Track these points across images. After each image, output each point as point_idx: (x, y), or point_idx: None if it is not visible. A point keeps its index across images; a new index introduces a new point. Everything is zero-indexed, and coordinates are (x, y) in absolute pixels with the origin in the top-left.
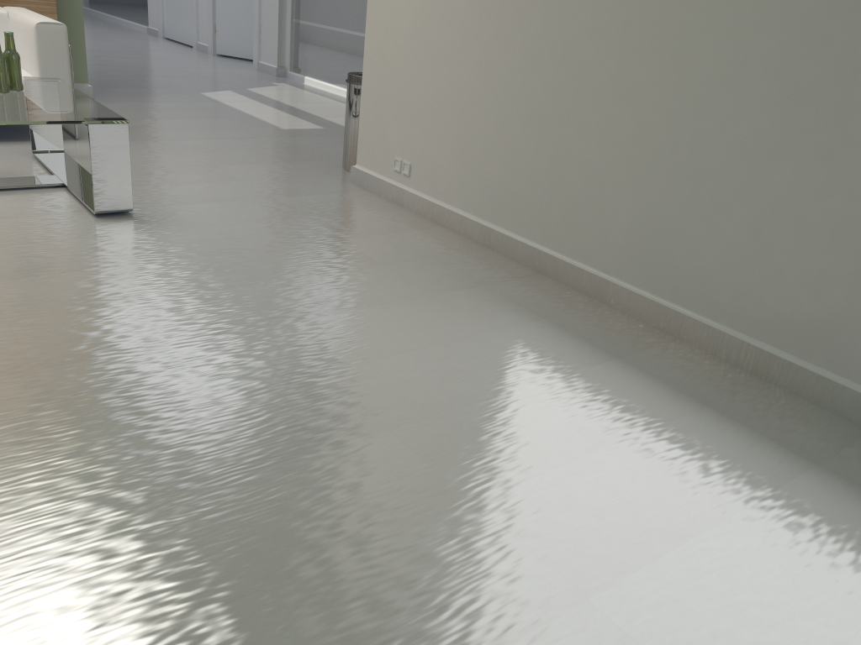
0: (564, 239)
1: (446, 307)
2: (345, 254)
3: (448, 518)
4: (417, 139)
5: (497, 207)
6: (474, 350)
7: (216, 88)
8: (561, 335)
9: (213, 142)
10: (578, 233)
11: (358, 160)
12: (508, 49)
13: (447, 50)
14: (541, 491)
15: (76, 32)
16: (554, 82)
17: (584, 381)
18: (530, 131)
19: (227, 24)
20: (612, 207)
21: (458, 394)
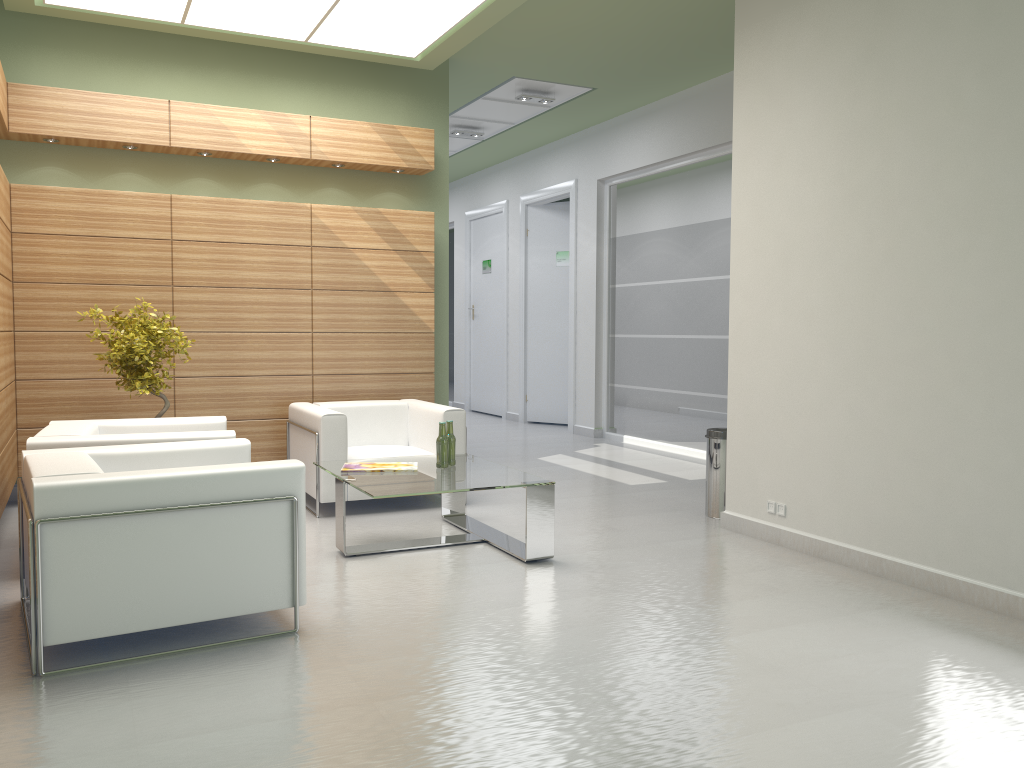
0: (961, 561)
1: (864, 623)
2: (750, 584)
3: (939, 762)
4: (790, 482)
5: (884, 537)
6: (906, 654)
7: (547, 452)
8: (983, 643)
9: (577, 500)
10: (974, 553)
11: (727, 506)
12: (875, 399)
13: (814, 404)
14: (1012, 749)
15: None
16: (926, 423)
17: (1020, 677)
18: (909, 466)
19: (538, 393)
20: (1006, 527)
21: (907, 685)
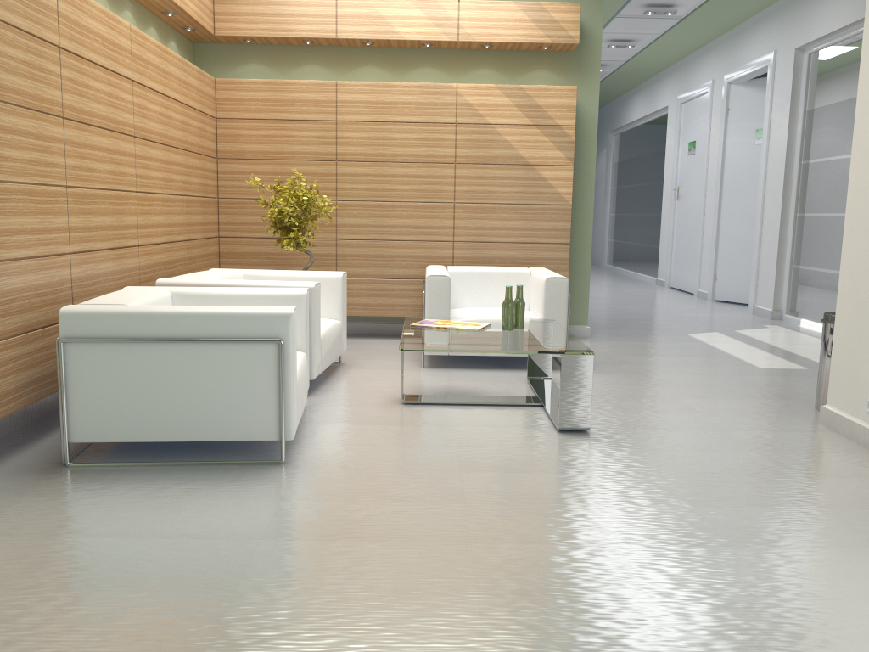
0: None
1: None
2: (787, 491)
3: None
4: None
5: None
6: None
7: (703, 330)
8: None
9: (683, 377)
10: None
11: (828, 400)
12: None
13: None
14: None
15: (582, 284)
16: None
17: None
18: None
19: (727, 272)
20: None
21: None
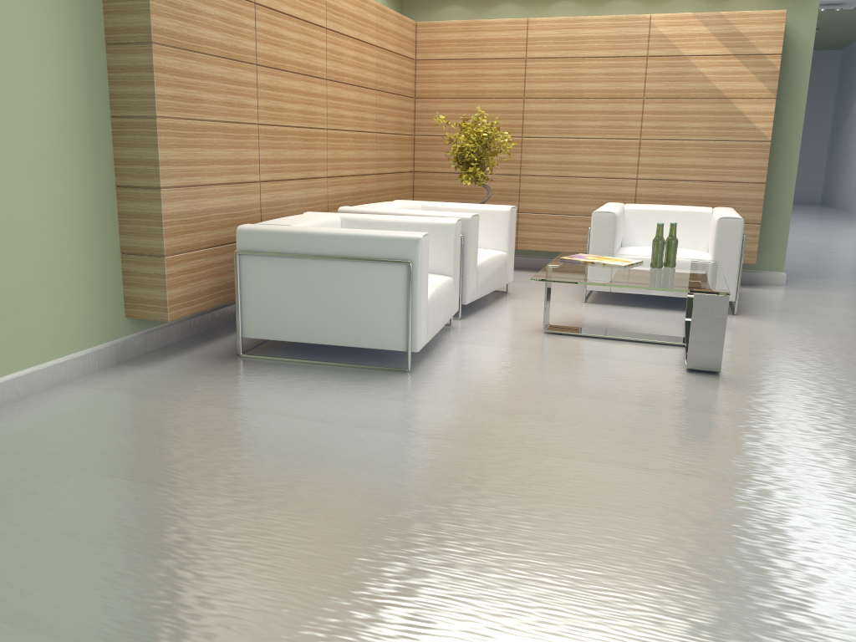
0: None
1: None
2: None
3: None
4: None
5: None
6: None
7: None
8: None
9: None
10: None
11: None
12: None
13: None
14: None
15: (781, 227)
16: None
17: None
18: None
19: None
20: None
21: None
